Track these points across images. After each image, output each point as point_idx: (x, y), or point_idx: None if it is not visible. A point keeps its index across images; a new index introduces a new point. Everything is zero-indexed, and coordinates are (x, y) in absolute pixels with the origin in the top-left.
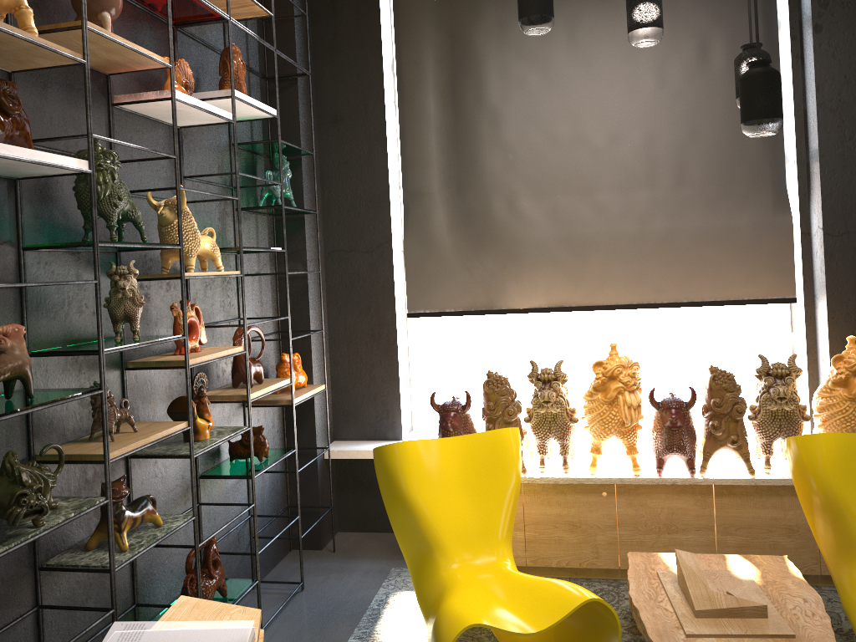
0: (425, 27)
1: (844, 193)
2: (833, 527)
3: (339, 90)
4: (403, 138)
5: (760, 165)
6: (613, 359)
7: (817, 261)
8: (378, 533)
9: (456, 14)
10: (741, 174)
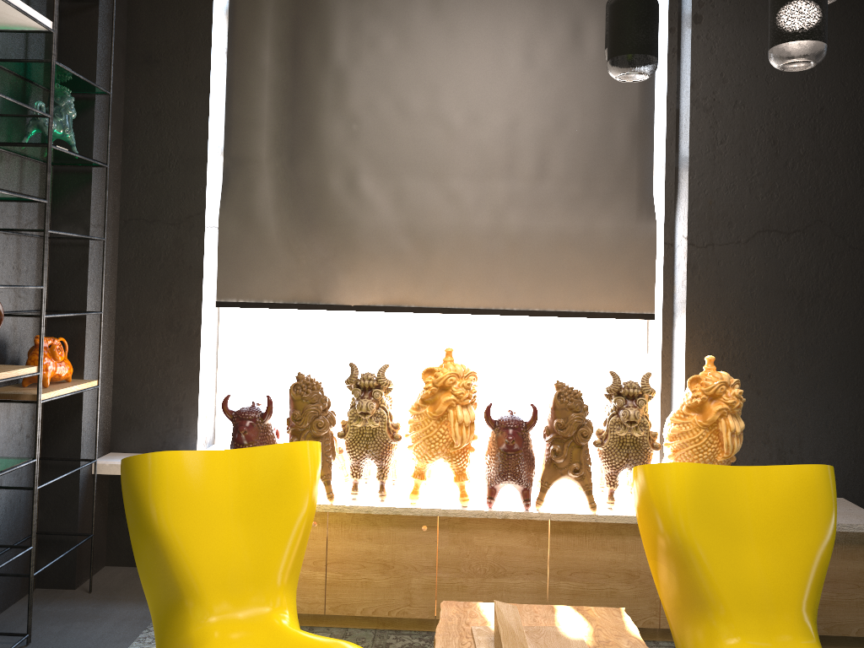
0: None
1: (712, 201)
2: (678, 577)
3: (157, 27)
4: (230, 92)
5: (627, 165)
6: (447, 366)
7: (679, 274)
8: None
9: None
10: (607, 172)
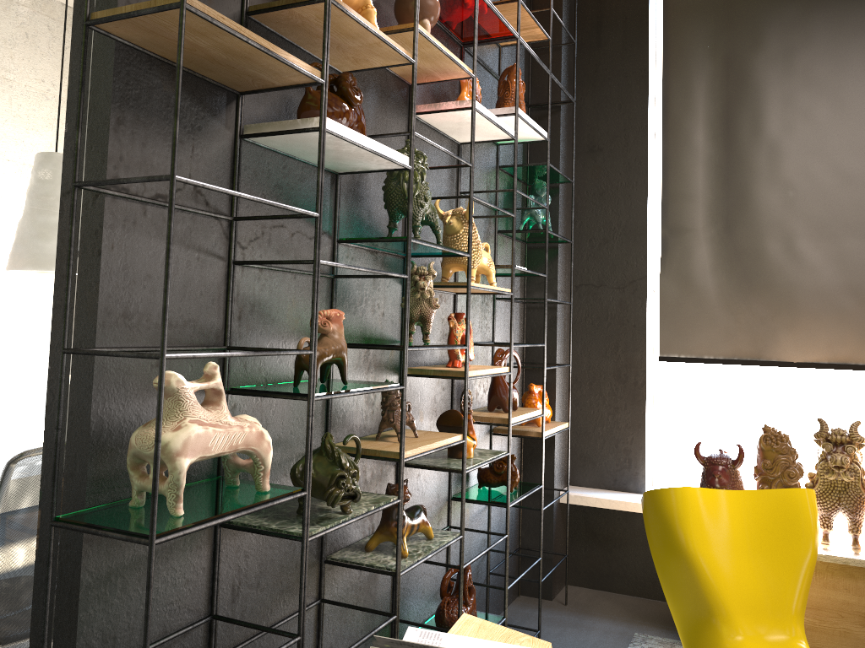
0: (697, 55)
1: None
2: None
3: (599, 120)
4: (665, 170)
5: None
6: None
7: None
8: (610, 593)
9: (734, 42)
10: None
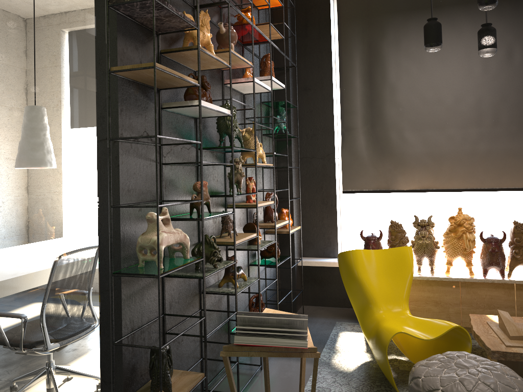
0: (355, 41)
1: None
2: None
3: (308, 74)
4: (342, 99)
5: None
6: (460, 215)
7: None
8: (324, 307)
9: (372, 35)
10: None
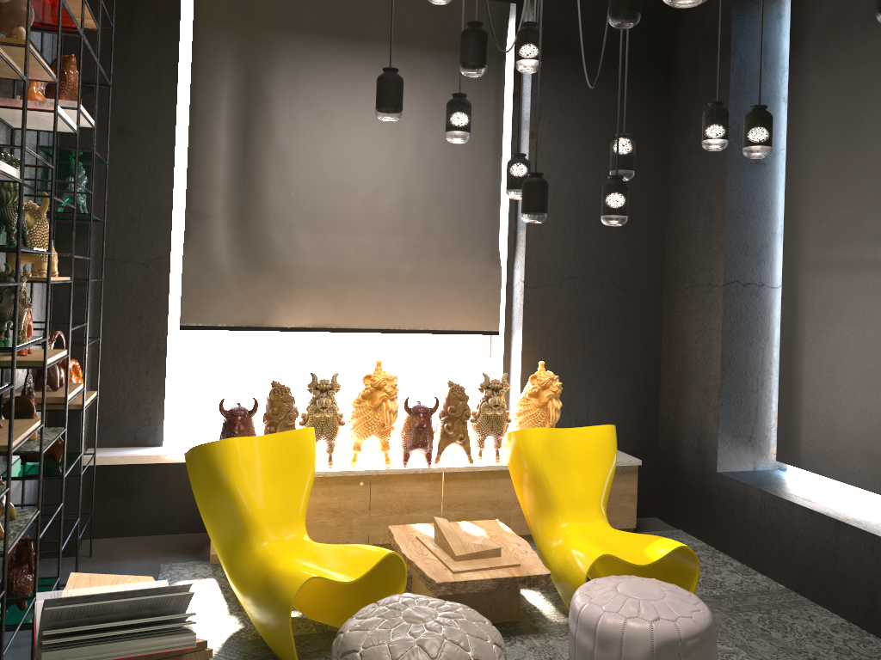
0: (223, 62)
1: (539, 257)
2: (536, 493)
3: (129, 104)
4: (191, 160)
5: (483, 228)
6: (380, 373)
7: (517, 305)
8: (128, 537)
9: (254, 58)
10: (470, 233)
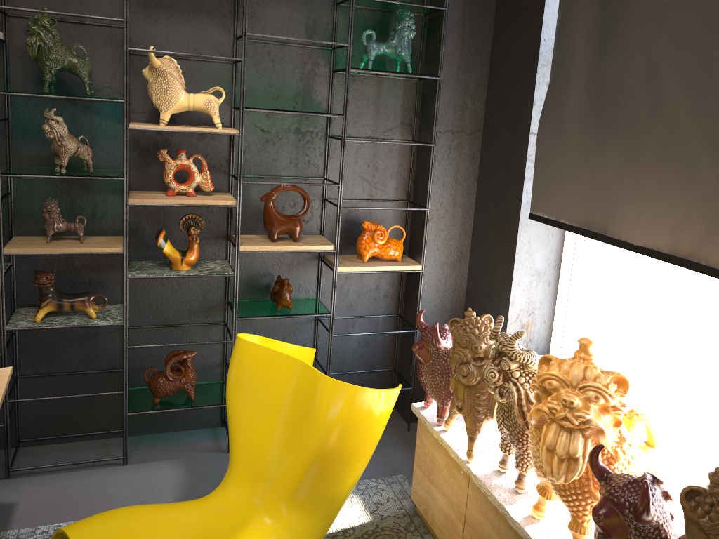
0: None
1: None
2: None
3: None
4: None
5: None
6: (562, 363)
7: None
8: None
9: None
10: None
